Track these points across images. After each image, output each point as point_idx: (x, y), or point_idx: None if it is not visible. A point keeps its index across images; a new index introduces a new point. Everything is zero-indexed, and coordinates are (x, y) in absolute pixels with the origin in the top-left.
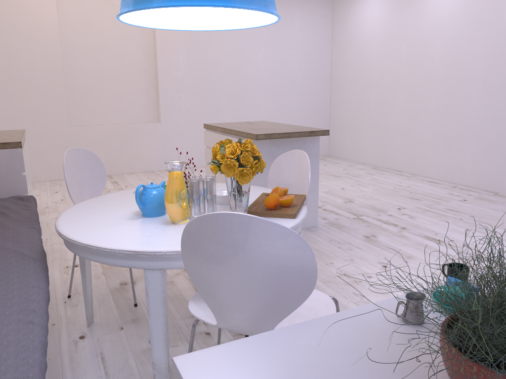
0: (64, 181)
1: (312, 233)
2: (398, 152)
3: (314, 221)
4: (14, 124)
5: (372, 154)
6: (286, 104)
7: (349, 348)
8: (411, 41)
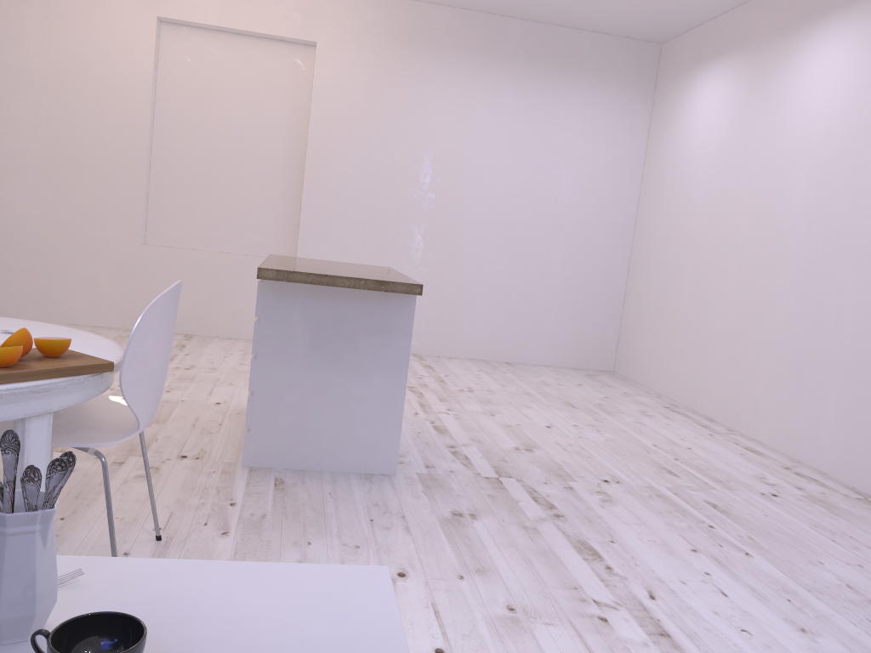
0: (112, 331)
1: (364, 484)
2: (715, 382)
3: (387, 465)
4: (56, 228)
5: (676, 380)
6: (536, 264)
7: None
8: (760, 166)
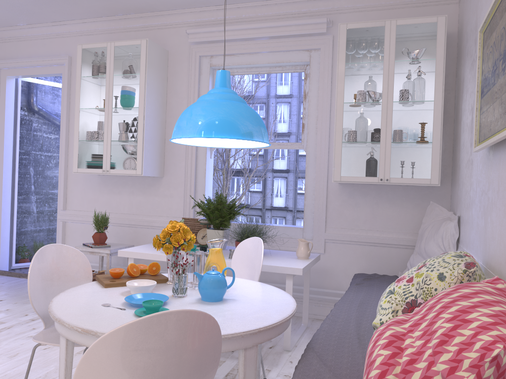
0: None
1: None
2: None
3: None
4: None
5: None
6: None
7: None
8: None
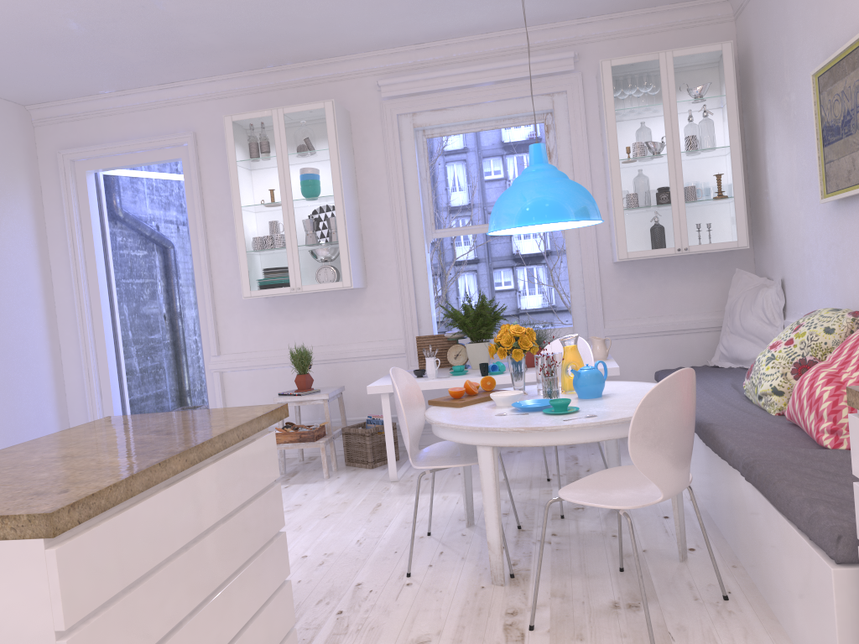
0: None
1: None
2: None
3: None
4: None
5: None
6: None
7: None
8: None
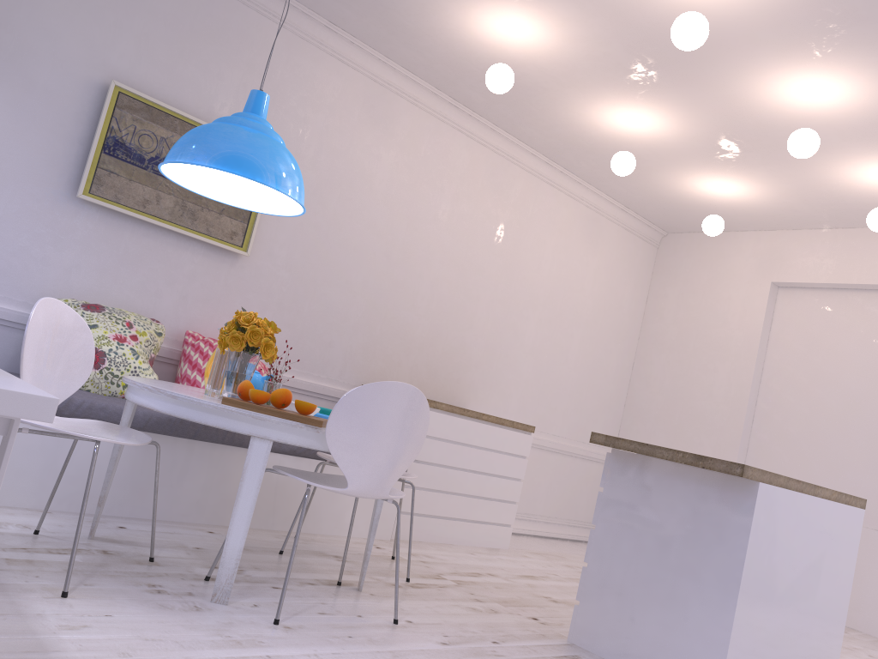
0: None
1: None
2: None
3: None
4: None
5: None
6: None
7: None
8: None
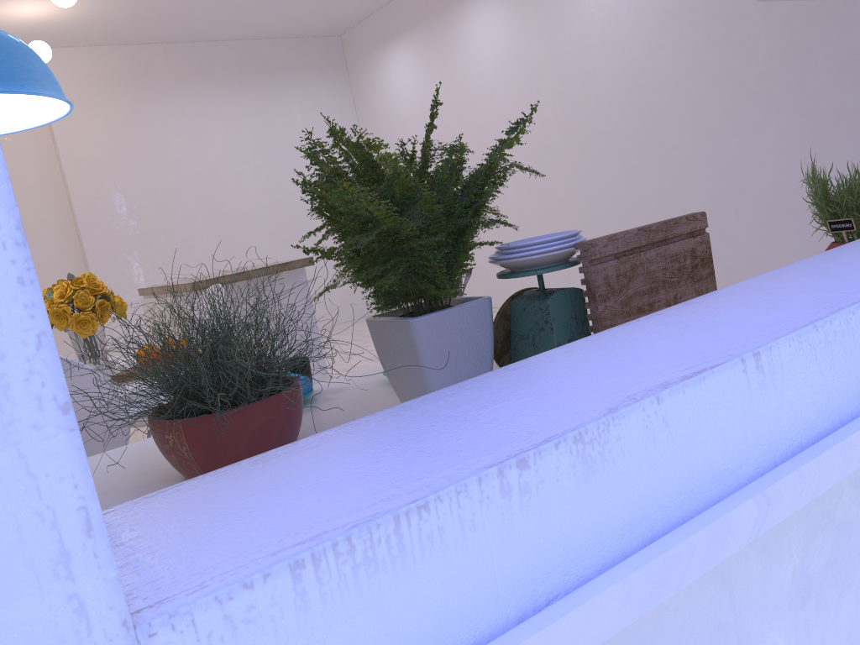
0: None
1: None
2: (485, 279)
3: None
4: None
5: None
6: (308, 242)
7: (102, 470)
8: (461, 112)
